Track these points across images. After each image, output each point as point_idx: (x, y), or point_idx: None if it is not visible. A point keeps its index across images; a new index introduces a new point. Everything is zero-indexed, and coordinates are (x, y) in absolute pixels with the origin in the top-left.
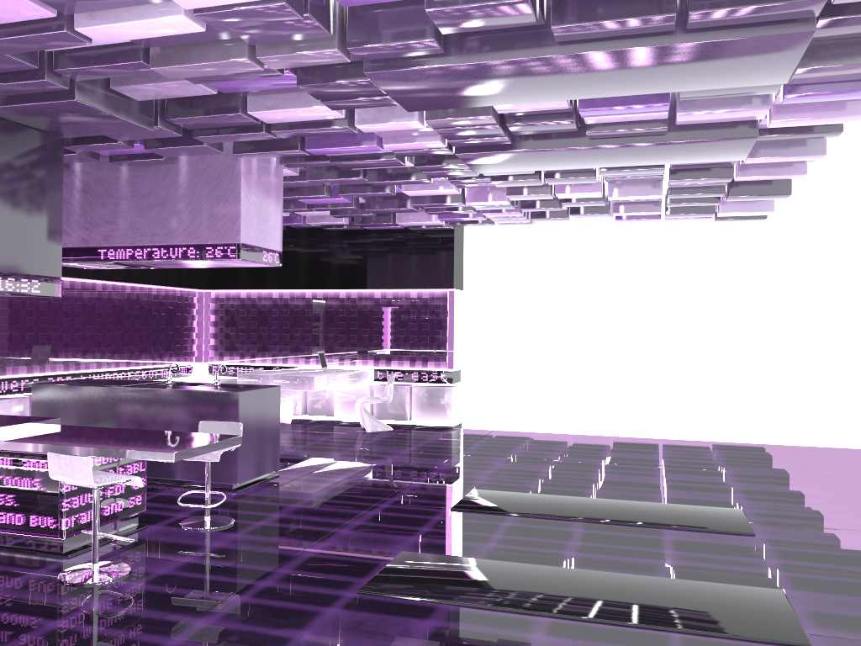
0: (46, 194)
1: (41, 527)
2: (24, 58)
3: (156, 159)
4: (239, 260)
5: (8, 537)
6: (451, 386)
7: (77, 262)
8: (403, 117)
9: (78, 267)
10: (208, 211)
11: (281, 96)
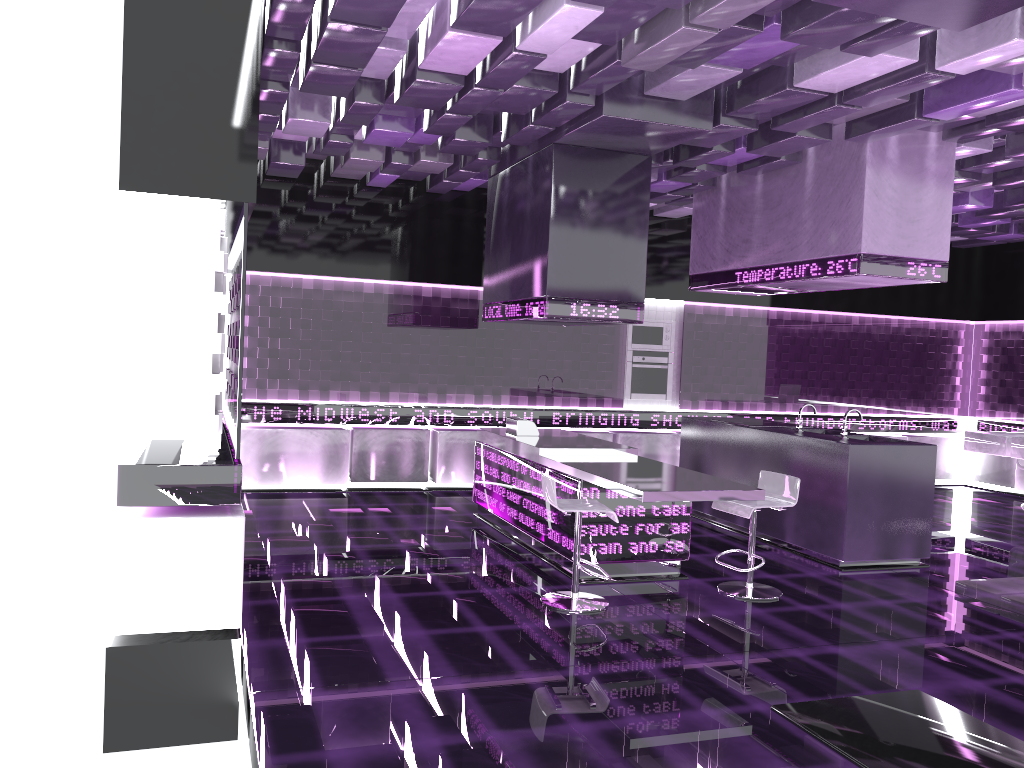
0: (628, 217)
1: (566, 549)
2: (541, 85)
3: (774, 161)
4: (861, 275)
5: (553, 552)
6: None
7: (720, 288)
8: (997, 38)
9: (741, 294)
10: (831, 216)
11: (825, 54)
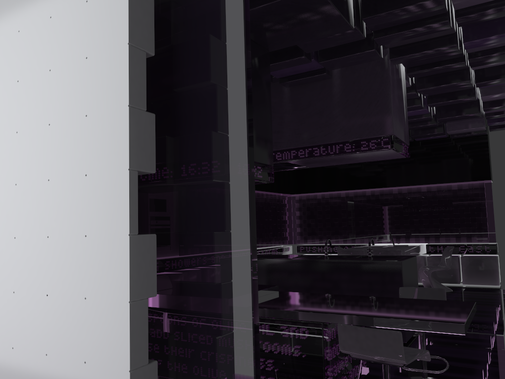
0: (262, 96)
1: None
2: None
3: (319, 75)
4: (391, 149)
5: None
6: (493, 256)
7: None
8: None
9: None
10: (361, 112)
11: None
